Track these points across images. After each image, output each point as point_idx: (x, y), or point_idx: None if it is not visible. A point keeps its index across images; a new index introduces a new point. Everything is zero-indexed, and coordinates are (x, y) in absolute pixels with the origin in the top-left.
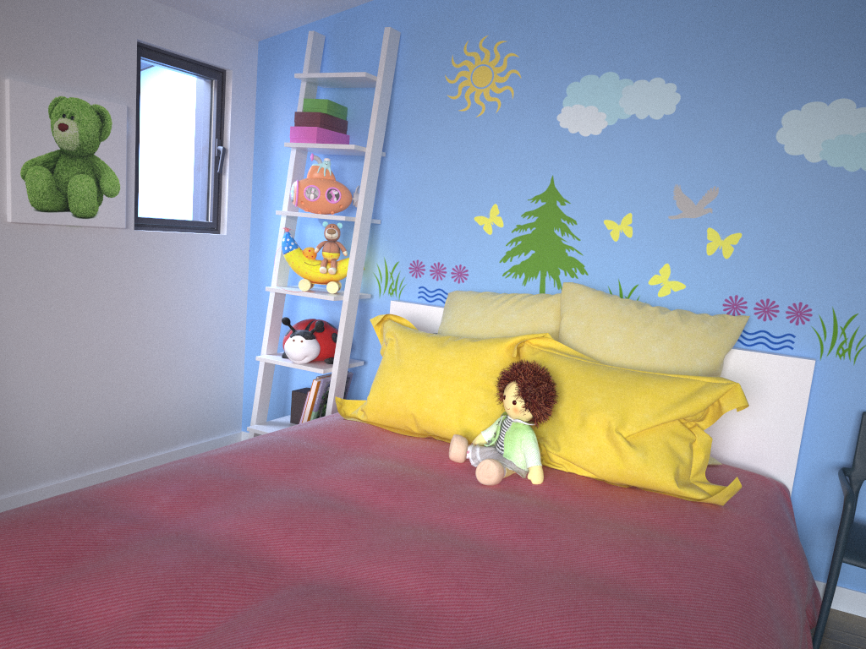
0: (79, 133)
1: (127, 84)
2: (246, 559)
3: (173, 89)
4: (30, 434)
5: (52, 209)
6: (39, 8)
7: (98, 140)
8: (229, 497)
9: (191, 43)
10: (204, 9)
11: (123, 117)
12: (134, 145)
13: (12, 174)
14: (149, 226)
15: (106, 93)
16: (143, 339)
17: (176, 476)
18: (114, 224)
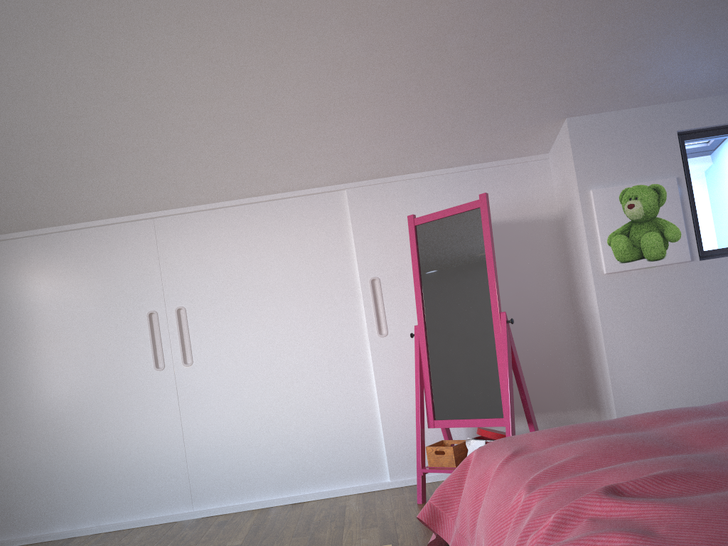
0: (642, 207)
1: (674, 162)
2: (665, 441)
3: (718, 152)
4: (641, 412)
5: (632, 260)
6: (604, 142)
7: (657, 207)
8: (695, 418)
9: (724, 114)
10: (726, 87)
11: (673, 185)
12: (687, 202)
13: (601, 244)
14: (715, 256)
15: (659, 174)
16: (723, 340)
17: (670, 409)
18: (680, 259)
